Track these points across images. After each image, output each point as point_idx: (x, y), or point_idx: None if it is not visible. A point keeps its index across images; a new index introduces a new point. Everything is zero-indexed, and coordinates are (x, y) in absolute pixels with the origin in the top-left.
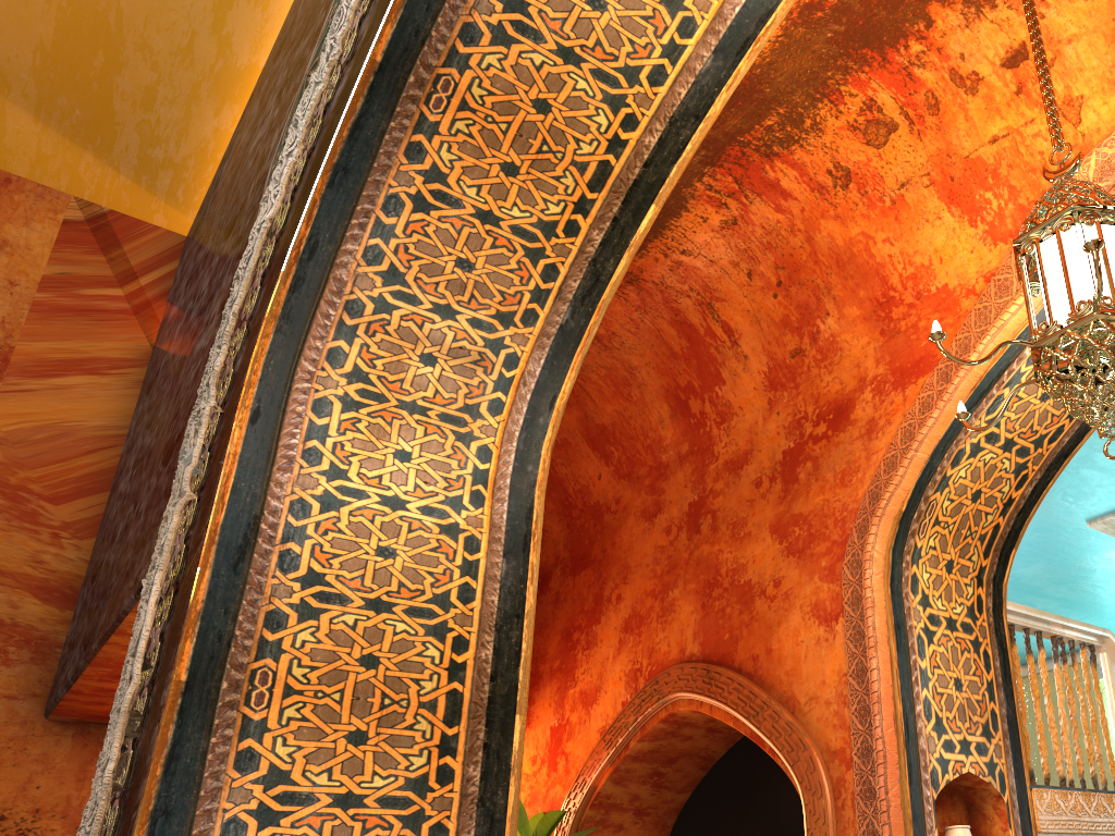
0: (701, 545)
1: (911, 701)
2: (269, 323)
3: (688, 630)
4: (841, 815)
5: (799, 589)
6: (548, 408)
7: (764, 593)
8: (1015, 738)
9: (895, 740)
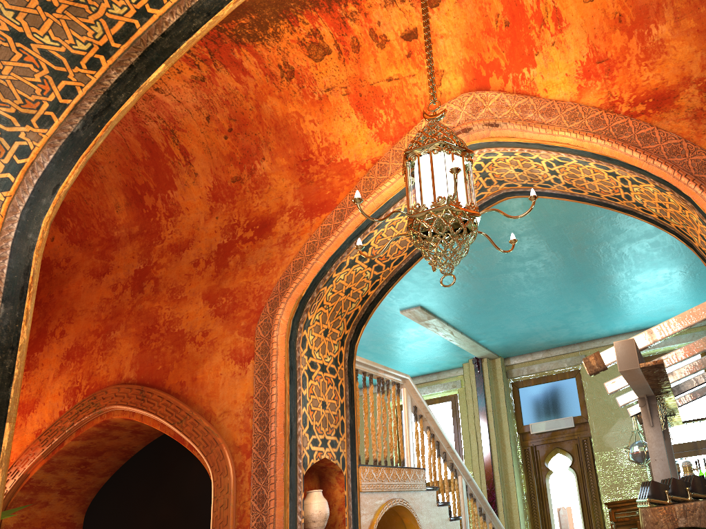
0: (144, 302)
1: (296, 415)
2: None
3: (127, 361)
4: (240, 487)
5: (222, 339)
6: (51, 193)
7: (194, 340)
8: (353, 437)
9: (283, 439)
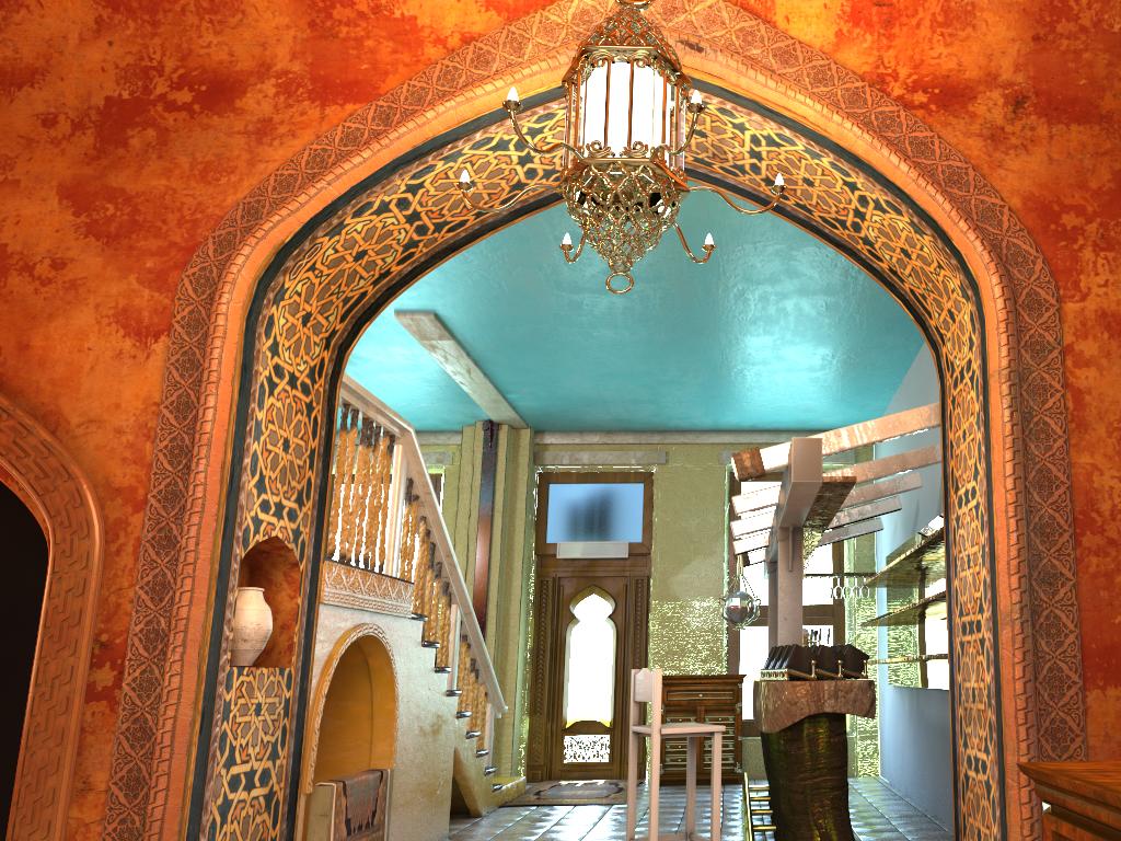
0: None
1: (242, 452)
2: None
3: None
4: (113, 562)
5: (100, 284)
6: None
7: (31, 271)
8: (322, 510)
9: (219, 490)
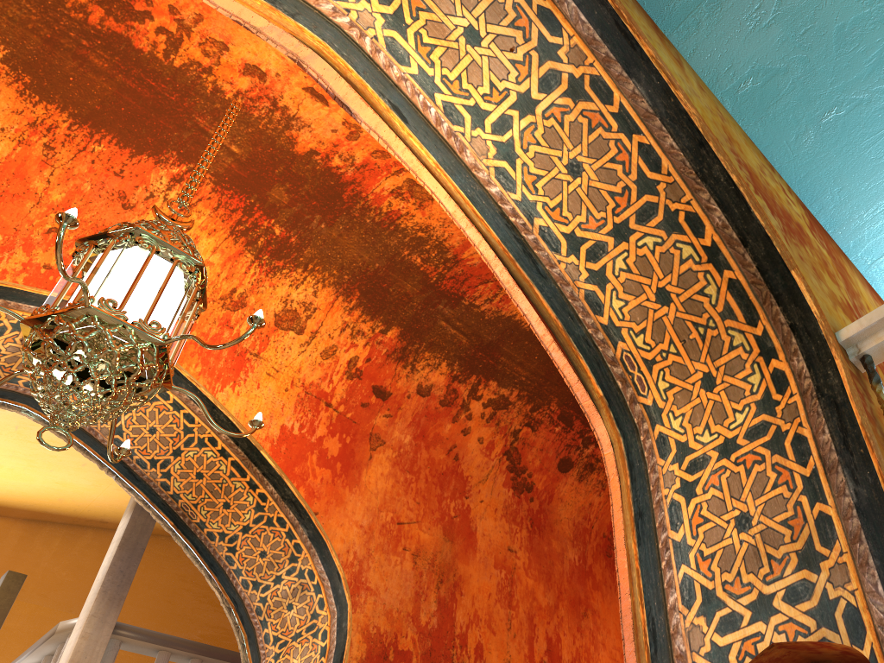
0: None
1: (661, 596)
2: (246, 644)
3: None
4: None
5: None
6: (339, 581)
7: None
8: (882, 530)
9: None
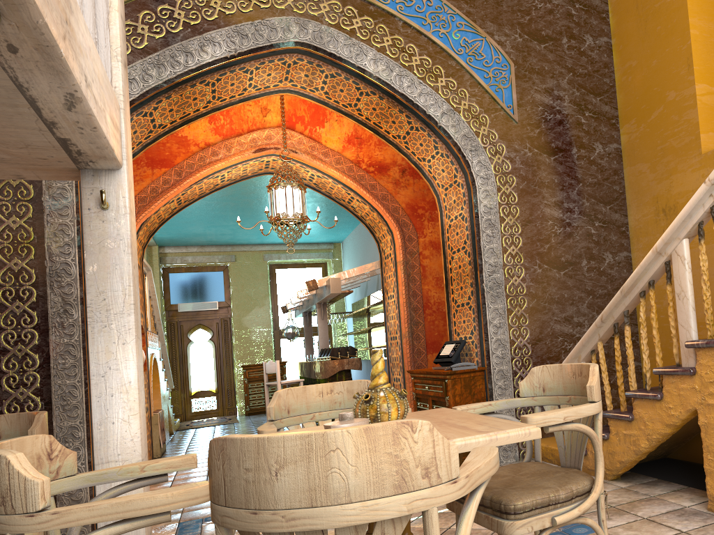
0: None
1: None
2: None
3: None
4: None
5: None
6: None
7: None
8: (145, 312)
9: None
